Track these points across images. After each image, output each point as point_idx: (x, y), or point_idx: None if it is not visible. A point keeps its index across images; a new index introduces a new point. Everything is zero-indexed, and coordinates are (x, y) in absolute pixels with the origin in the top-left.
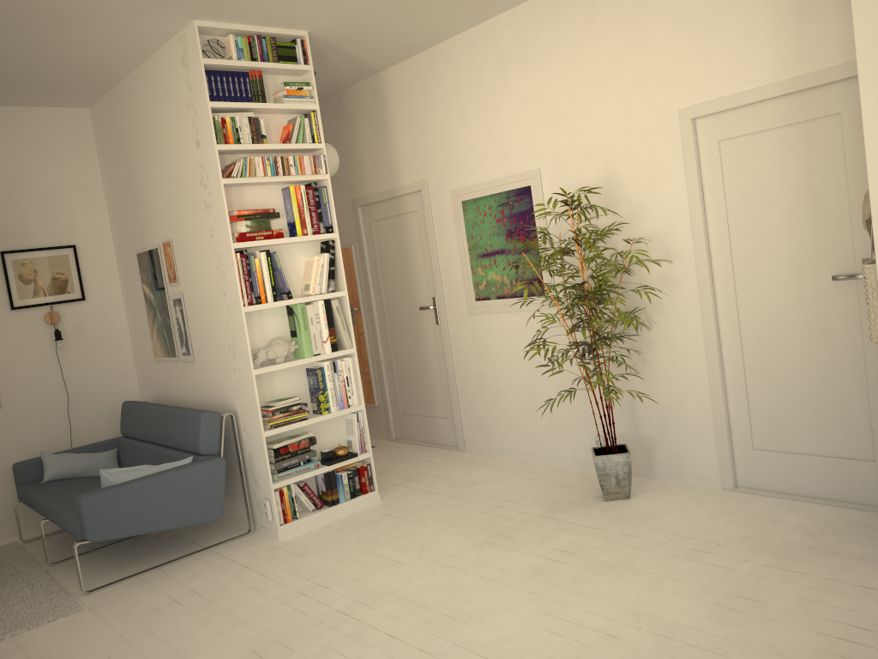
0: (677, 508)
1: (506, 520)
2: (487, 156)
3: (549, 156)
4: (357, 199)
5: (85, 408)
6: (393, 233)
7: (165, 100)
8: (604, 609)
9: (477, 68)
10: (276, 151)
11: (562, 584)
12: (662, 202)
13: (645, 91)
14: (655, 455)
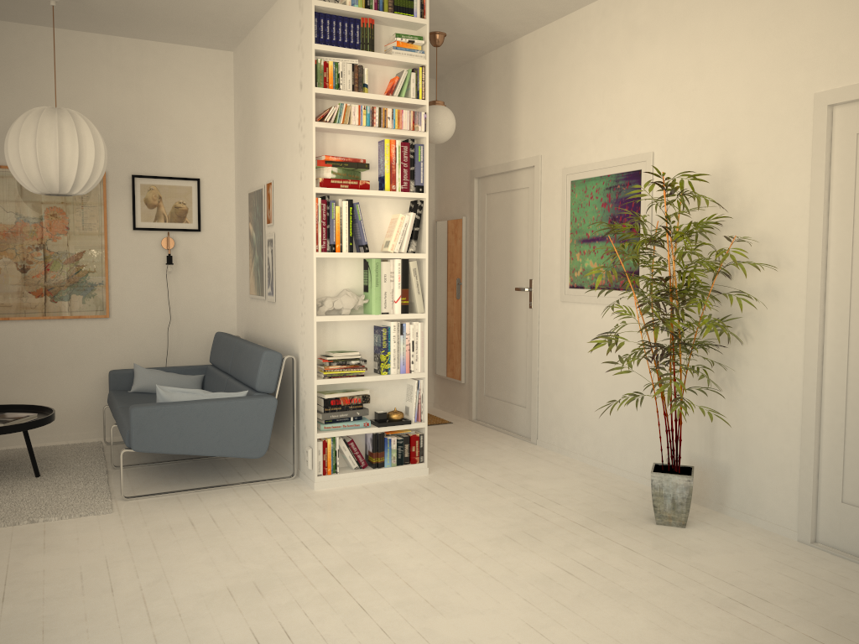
0: (734, 549)
1: (540, 520)
2: (603, 135)
3: (665, 139)
4: (474, 170)
5: (184, 332)
6: (503, 209)
7: (283, 43)
8: (594, 638)
9: (606, 39)
10: (377, 102)
11: (564, 600)
12: (779, 200)
13: (780, 71)
14: (728, 486)
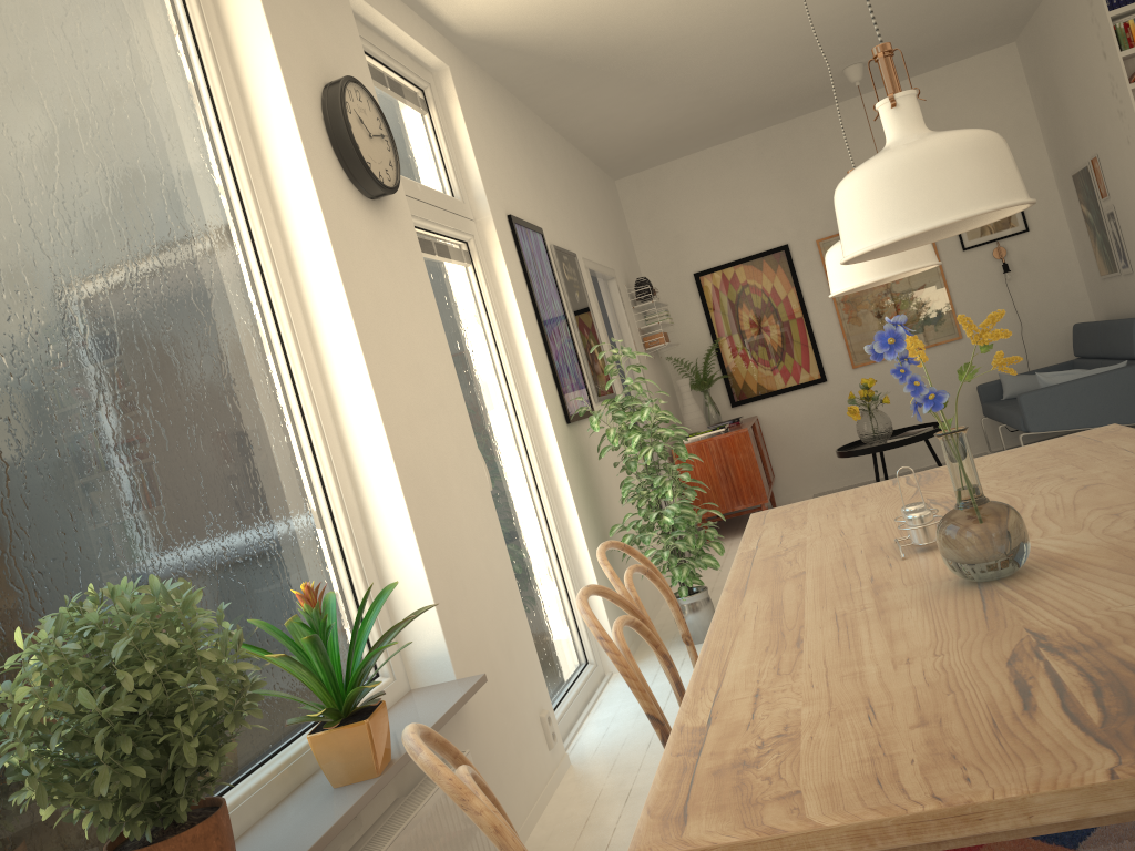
0: None
1: None
2: None
3: None
4: None
5: (1038, 334)
6: None
7: (1073, 20)
8: None
9: None
10: None
11: None
12: None
13: None
14: None
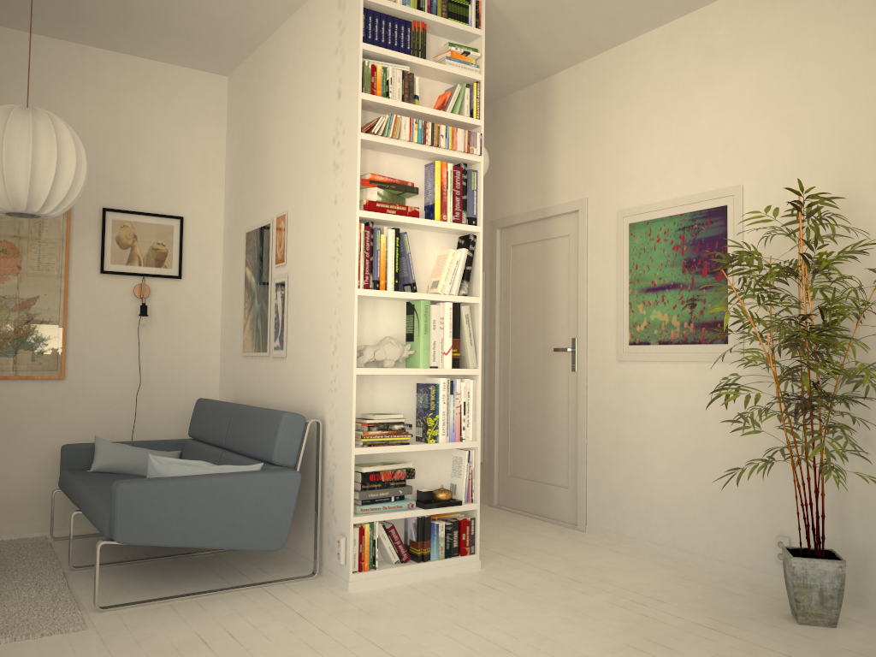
0: None
1: (656, 623)
2: (671, 170)
3: (758, 169)
4: (497, 220)
5: (156, 399)
6: (535, 261)
7: (311, 51)
8: None
9: (673, 66)
10: (426, 119)
11: None
12: None
13: None
14: (870, 574)
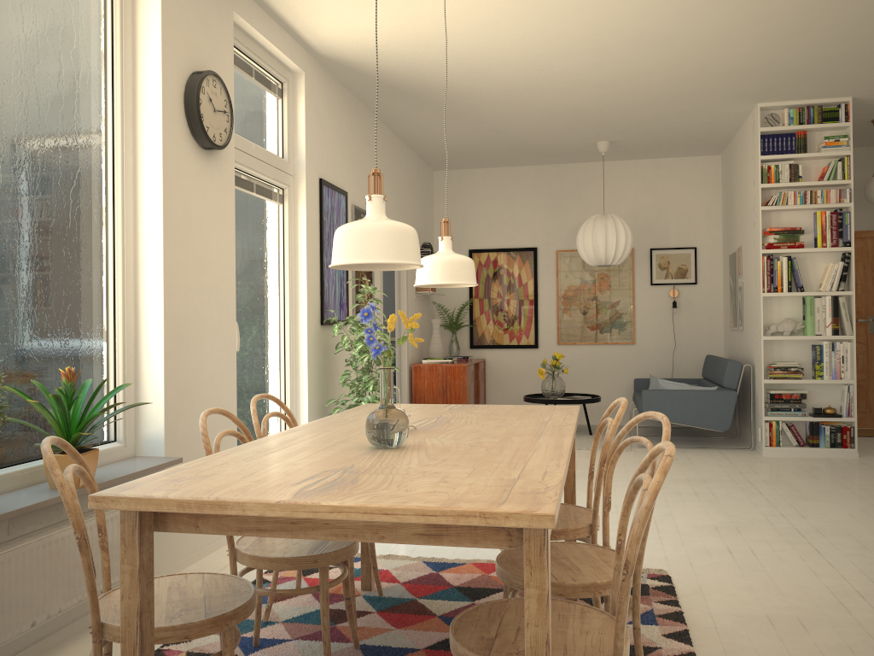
0: None
1: None
2: None
3: None
4: None
5: (684, 355)
6: None
7: (745, 153)
8: None
9: None
10: (810, 186)
11: None
12: None
13: None
14: None
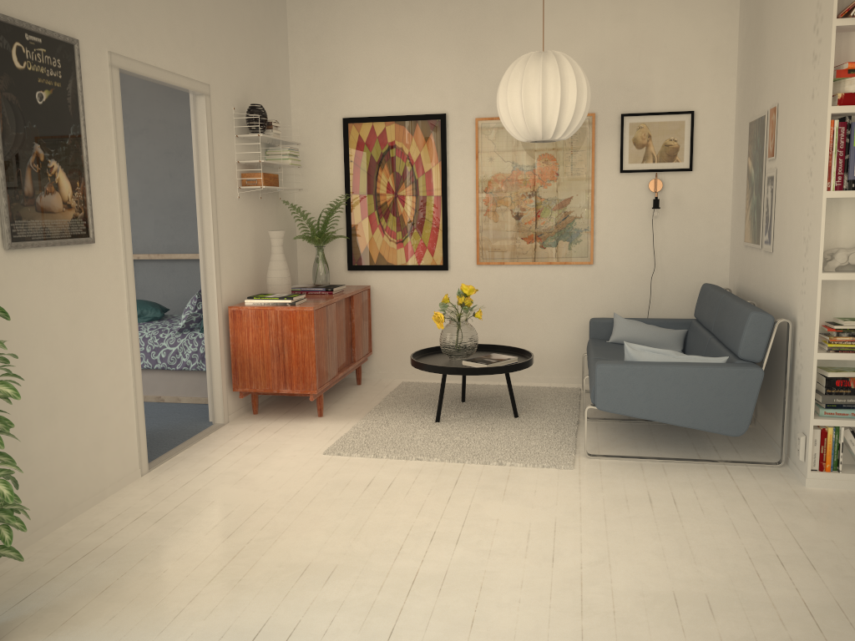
0: None
1: None
2: None
3: None
4: None
5: (668, 281)
6: None
7: None
8: None
9: None
10: None
11: None
12: None
13: None
14: None
